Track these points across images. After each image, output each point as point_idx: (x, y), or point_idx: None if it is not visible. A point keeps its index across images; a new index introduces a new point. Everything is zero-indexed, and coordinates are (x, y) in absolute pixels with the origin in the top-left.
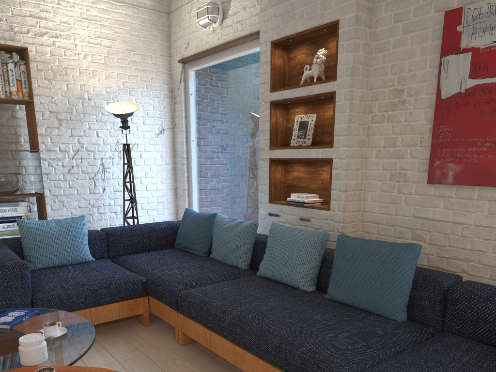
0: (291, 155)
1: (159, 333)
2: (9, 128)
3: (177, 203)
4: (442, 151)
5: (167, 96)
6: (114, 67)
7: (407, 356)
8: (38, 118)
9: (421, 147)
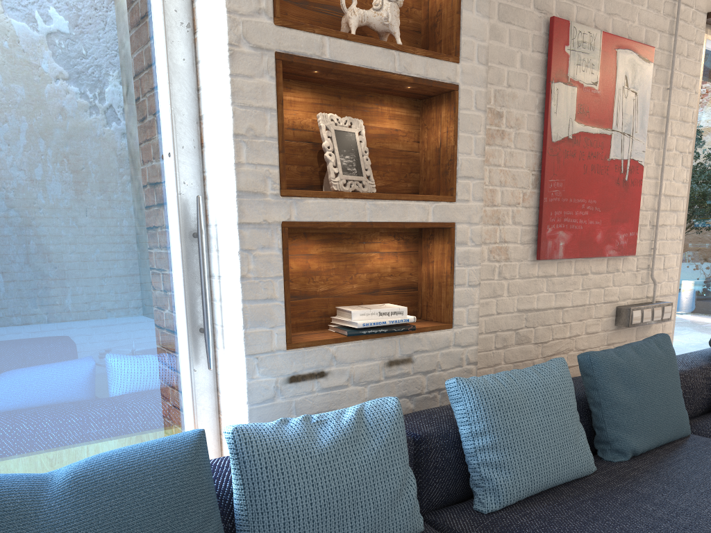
0: (358, 214)
1: None
2: None
3: None
4: (553, 215)
5: None
6: None
7: None
8: None
9: (523, 207)
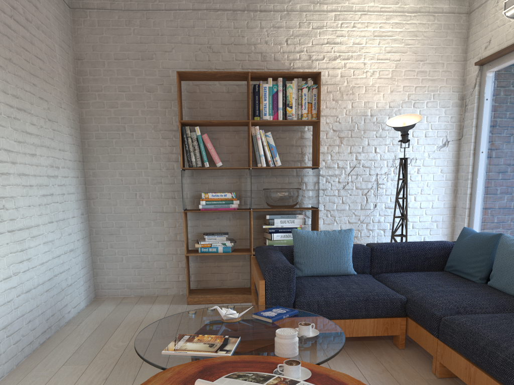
0: None
1: (414, 360)
2: (297, 148)
3: (454, 223)
4: None
5: (456, 105)
6: (400, 80)
7: None
8: (322, 137)
9: None
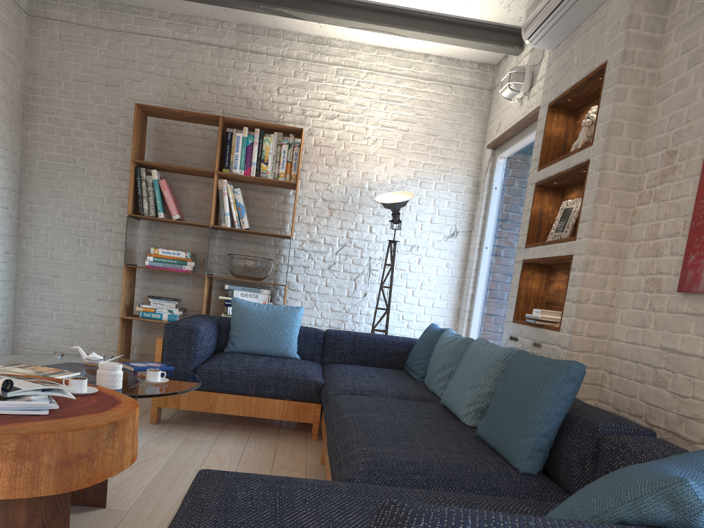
0: (540, 253)
1: (315, 449)
2: (278, 213)
3: (457, 329)
4: (700, 240)
5: (470, 191)
6: (406, 154)
7: (452, 492)
8: (310, 205)
9: (682, 236)
